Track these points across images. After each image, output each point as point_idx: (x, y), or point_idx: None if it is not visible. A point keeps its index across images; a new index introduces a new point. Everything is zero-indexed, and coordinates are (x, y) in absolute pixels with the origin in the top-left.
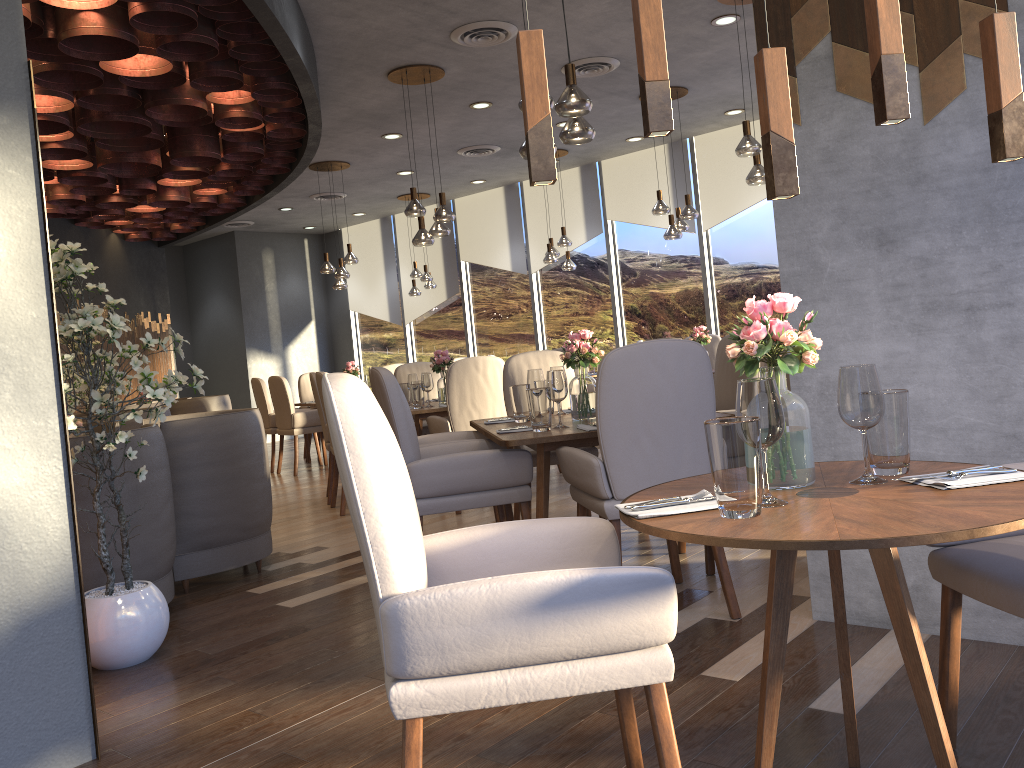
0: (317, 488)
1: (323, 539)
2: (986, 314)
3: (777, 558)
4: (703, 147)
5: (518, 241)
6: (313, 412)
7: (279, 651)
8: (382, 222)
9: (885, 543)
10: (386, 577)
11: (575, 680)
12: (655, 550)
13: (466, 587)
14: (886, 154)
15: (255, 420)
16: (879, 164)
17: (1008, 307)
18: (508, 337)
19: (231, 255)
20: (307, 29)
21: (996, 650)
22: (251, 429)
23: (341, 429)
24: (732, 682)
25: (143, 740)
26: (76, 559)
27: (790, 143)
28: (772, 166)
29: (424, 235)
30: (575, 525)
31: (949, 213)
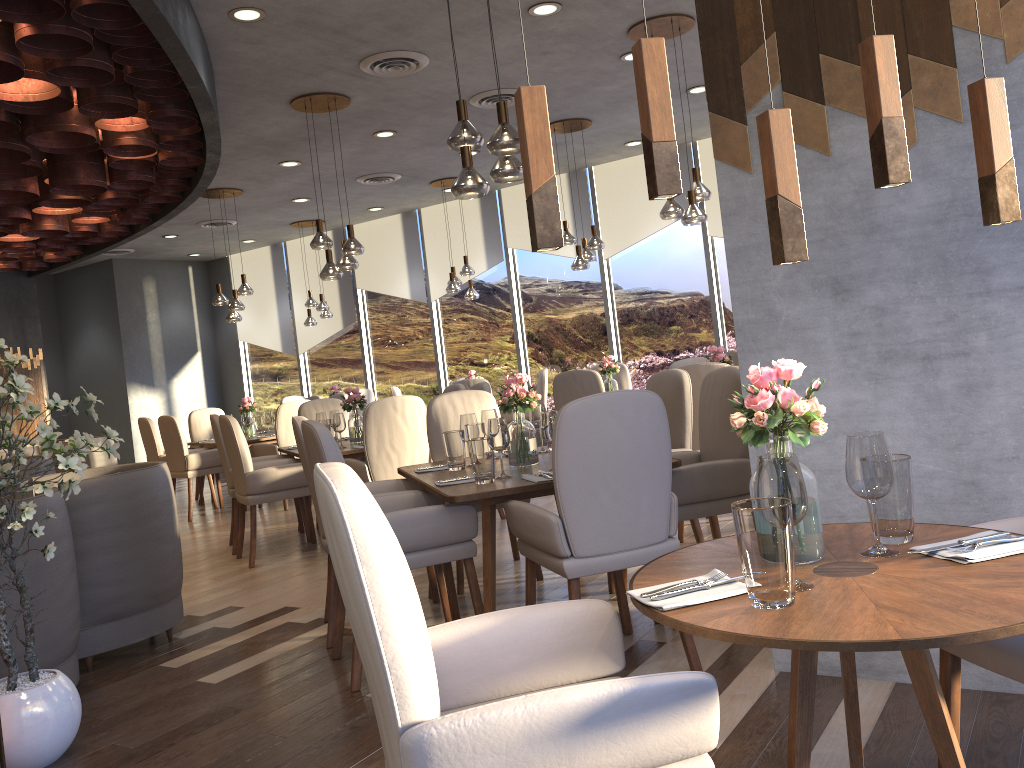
0: (217, 535)
1: (235, 597)
2: (942, 363)
3: None
4: (602, 177)
5: (417, 269)
6: (208, 453)
7: (211, 740)
8: (273, 249)
9: (950, 641)
10: (406, 703)
11: None
12: (595, 596)
13: (499, 710)
14: (839, 204)
15: (164, 475)
16: (833, 213)
17: (964, 356)
18: (408, 366)
19: (109, 284)
20: (209, 54)
21: (962, 697)
22: (160, 486)
23: (352, 537)
24: (713, 750)
25: None
26: None
27: (798, 207)
28: (780, 231)
29: (332, 269)
30: (575, 610)
31: (903, 263)
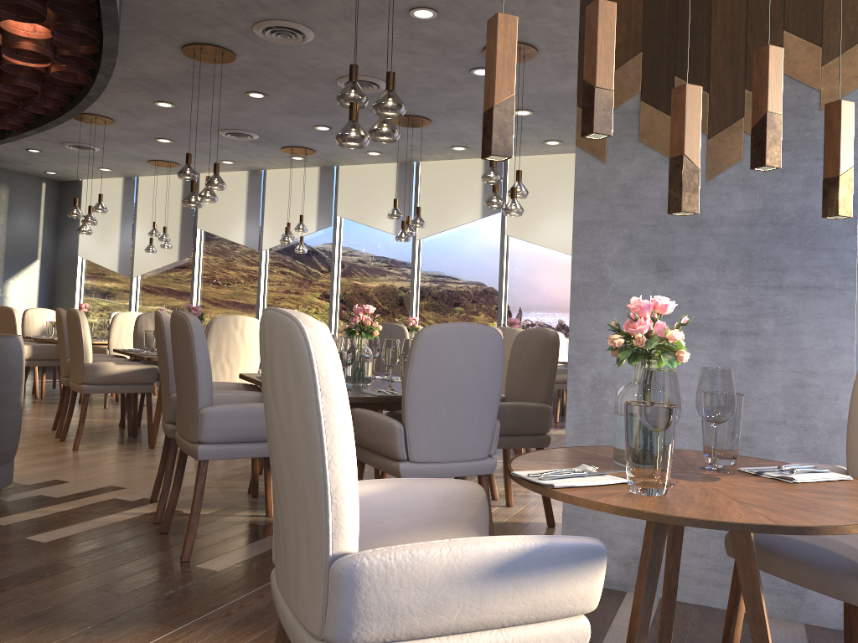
0: (39, 420)
1: (61, 473)
2: (736, 339)
3: (653, 533)
4: (427, 171)
5: (254, 220)
6: (41, 346)
7: (44, 590)
8: (125, 181)
9: (816, 531)
10: (340, 533)
11: None
12: None
13: (426, 549)
14: None
15: (19, 347)
16: (666, 206)
17: (754, 336)
18: (231, 303)
19: None
20: None
21: (715, 614)
22: (14, 355)
23: (316, 369)
24: None
25: None
26: None
27: (697, 168)
28: (681, 185)
29: (195, 198)
30: (454, 487)
31: (717, 254)
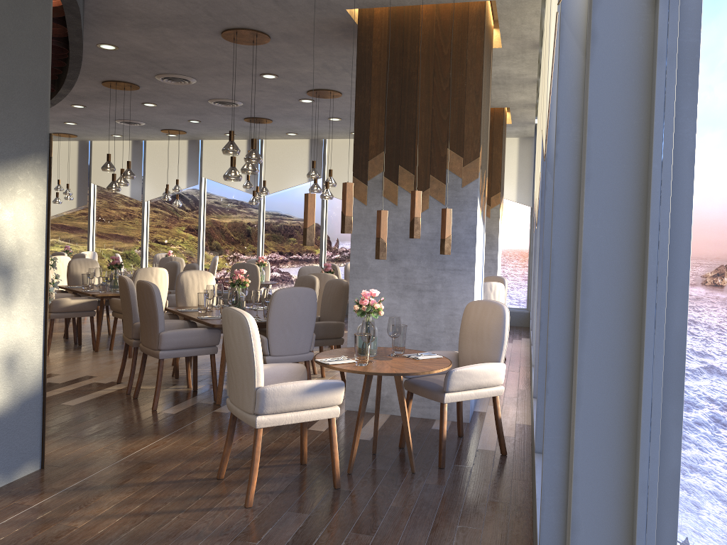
0: None
1: (50, 369)
2: (425, 293)
3: (367, 379)
4: (269, 147)
5: (138, 178)
6: None
7: (91, 425)
8: None
9: (408, 374)
10: (259, 380)
11: (311, 416)
12: None
13: (286, 384)
14: (397, 225)
15: None
16: (394, 228)
17: (432, 292)
18: (121, 240)
19: None
20: None
21: (413, 419)
22: None
23: (250, 330)
24: (322, 431)
25: (58, 461)
26: (43, 373)
27: (385, 242)
28: (379, 249)
29: (116, 185)
30: (293, 366)
31: (417, 253)
